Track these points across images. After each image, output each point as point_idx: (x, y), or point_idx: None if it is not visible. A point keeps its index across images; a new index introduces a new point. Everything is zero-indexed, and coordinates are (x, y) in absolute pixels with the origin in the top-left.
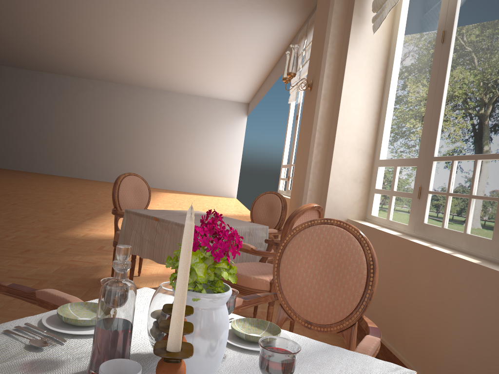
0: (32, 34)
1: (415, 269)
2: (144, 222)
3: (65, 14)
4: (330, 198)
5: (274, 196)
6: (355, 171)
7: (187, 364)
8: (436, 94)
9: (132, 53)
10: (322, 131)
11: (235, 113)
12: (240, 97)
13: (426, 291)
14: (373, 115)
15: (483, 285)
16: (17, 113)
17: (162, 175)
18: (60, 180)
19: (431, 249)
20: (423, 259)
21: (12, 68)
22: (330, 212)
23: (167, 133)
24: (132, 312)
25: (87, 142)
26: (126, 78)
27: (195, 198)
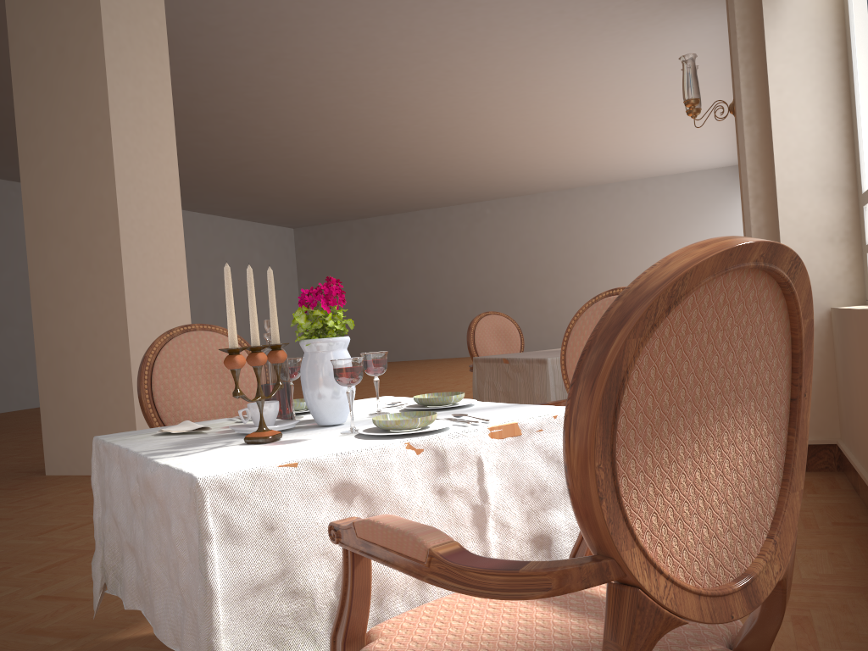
0: (389, 162)
1: None
2: (495, 368)
3: (418, 121)
4: None
5: None
6: (826, 225)
7: (312, 397)
8: None
9: (527, 142)
10: (758, 176)
11: (732, 186)
12: (733, 156)
13: None
14: (838, 123)
15: None
16: (399, 278)
17: None
18: (468, 362)
19: None
20: None
21: (381, 217)
22: None
23: (619, 253)
24: (282, 370)
25: (498, 297)
26: (534, 183)
27: None
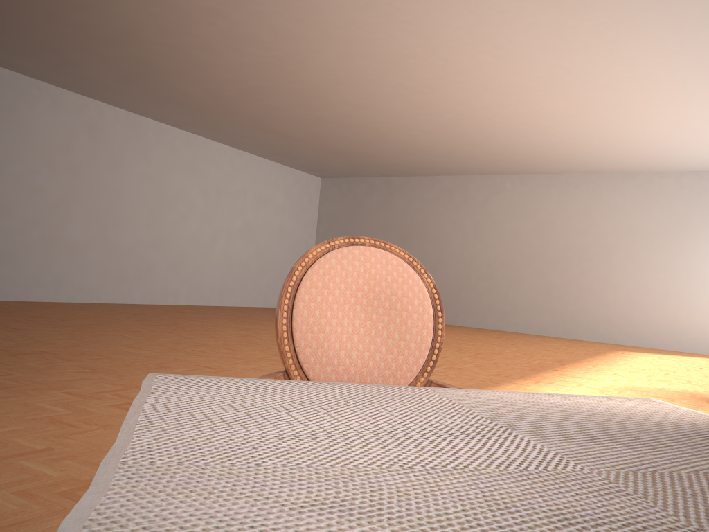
0: (405, 108)
1: None
2: None
3: (433, 51)
4: None
5: None
6: None
7: None
8: None
9: (558, 102)
10: None
11: None
12: None
13: None
14: None
15: None
16: (409, 238)
17: (634, 322)
18: (459, 332)
19: None
20: None
21: (403, 177)
22: None
23: (641, 246)
24: None
25: (504, 272)
26: (560, 159)
27: (704, 363)
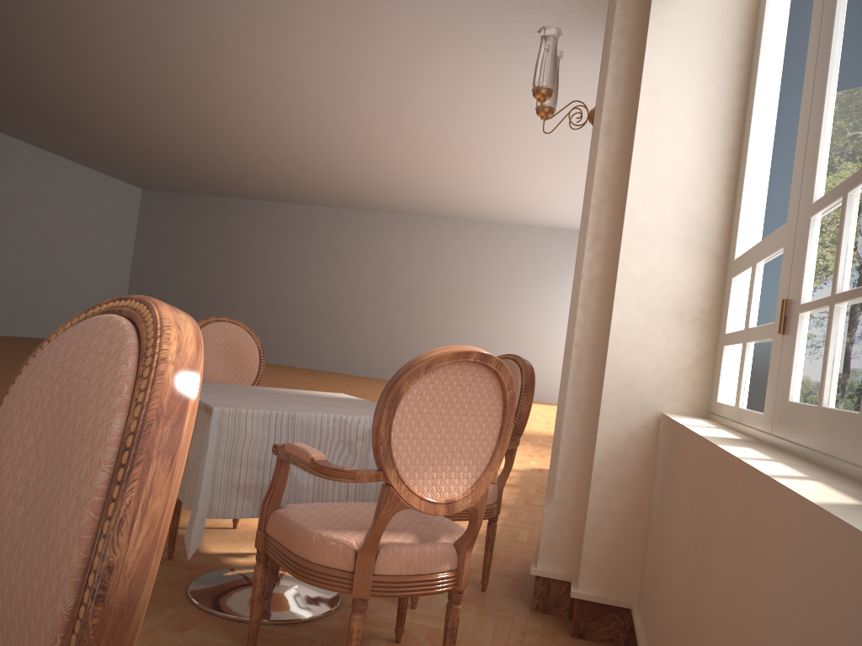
0: (247, 136)
1: (719, 535)
2: None
3: (279, 94)
4: (614, 362)
5: (510, 363)
6: (679, 295)
7: None
8: (822, 32)
9: (401, 153)
10: (604, 208)
11: None
12: None
13: (728, 608)
14: (721, 156)
15: (827, 594)
16: (246, 268)
17: None
18: (295, 373)
19: (743, 467)
20: (731, 503)
21: (242, 200)
22: (616, 396)
23: (478, 293)
24: None
25: (347, 312)
26: (407, 201)
27: None
